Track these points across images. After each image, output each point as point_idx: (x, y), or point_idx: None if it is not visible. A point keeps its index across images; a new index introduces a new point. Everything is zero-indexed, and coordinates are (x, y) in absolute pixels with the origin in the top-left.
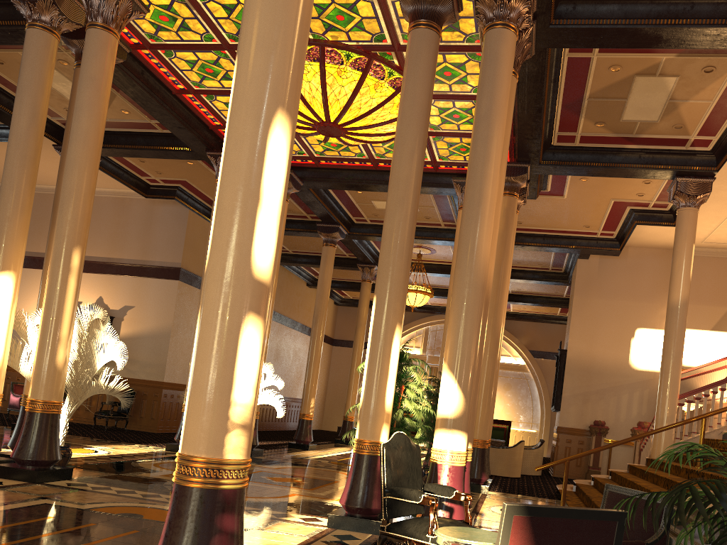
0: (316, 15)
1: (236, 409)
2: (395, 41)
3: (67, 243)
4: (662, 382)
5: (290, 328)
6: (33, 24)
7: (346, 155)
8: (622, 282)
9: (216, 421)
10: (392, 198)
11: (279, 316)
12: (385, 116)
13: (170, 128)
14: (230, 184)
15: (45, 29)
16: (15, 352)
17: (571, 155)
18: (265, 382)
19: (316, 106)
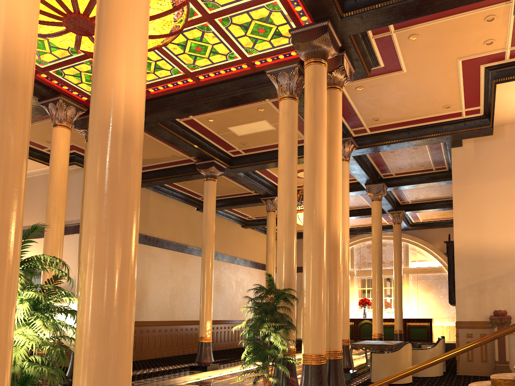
0: None
1: None
2: None
3: None
4: None
5: (228, 263)
6: None
7: (163, 75)
8: (502, 161)
9: None
10: None
11: (214, 254)
12: None
13: None
14: None
15: None
16: None
17: None
18: None
19: None
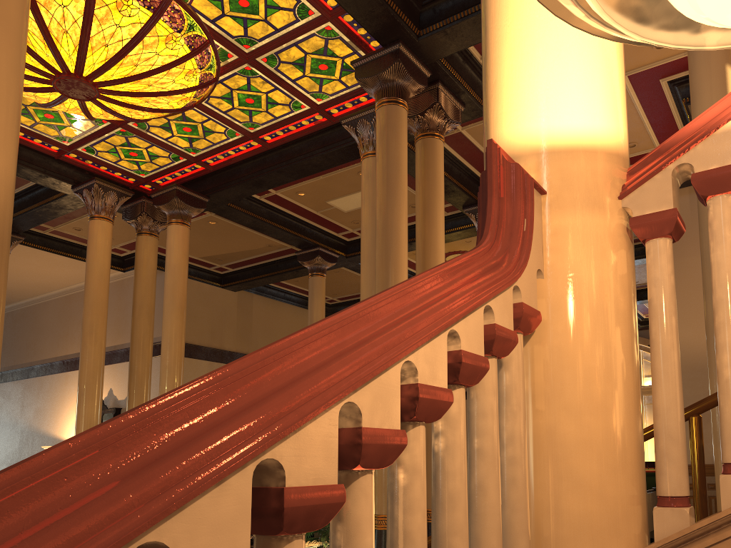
0: None
1: None
2: None
3: None
4: (711, 355)
5: None
6: None
7: (217, 140)
8: None
9: None
10: None
11: None
12: (118, 34)
13: None
14: None
15: None
16: None
17: (461, 1)
18: None
19: None
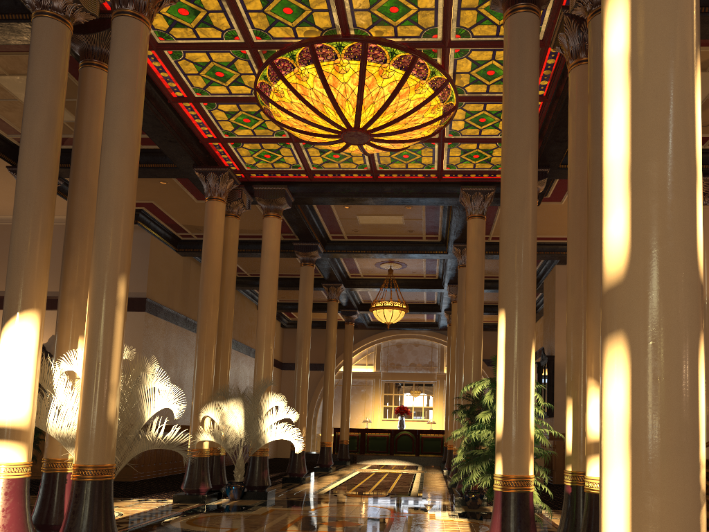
0: (367, 7)
1: (703, 472)
2: (448, 36)
3: (111, 271)
4: None
5: (245, 355)
6: (43, 12)
7: (346, 166)
8: None
9: (689, 493)
10: (512, 199)
11: (236, 343)
12: (418, 120)
13: (158, 142)
14: (657, 152)
15: (58, 18)
16: (39, 408)
17: None
18: (278, 416)
19: (348, 110)
